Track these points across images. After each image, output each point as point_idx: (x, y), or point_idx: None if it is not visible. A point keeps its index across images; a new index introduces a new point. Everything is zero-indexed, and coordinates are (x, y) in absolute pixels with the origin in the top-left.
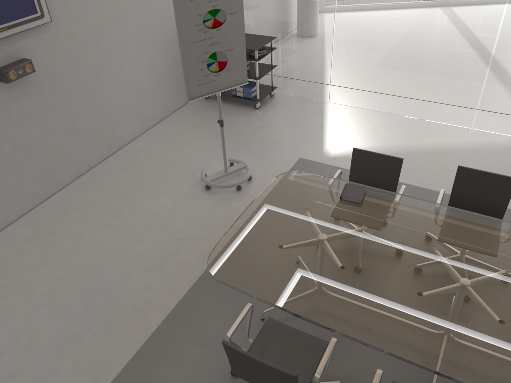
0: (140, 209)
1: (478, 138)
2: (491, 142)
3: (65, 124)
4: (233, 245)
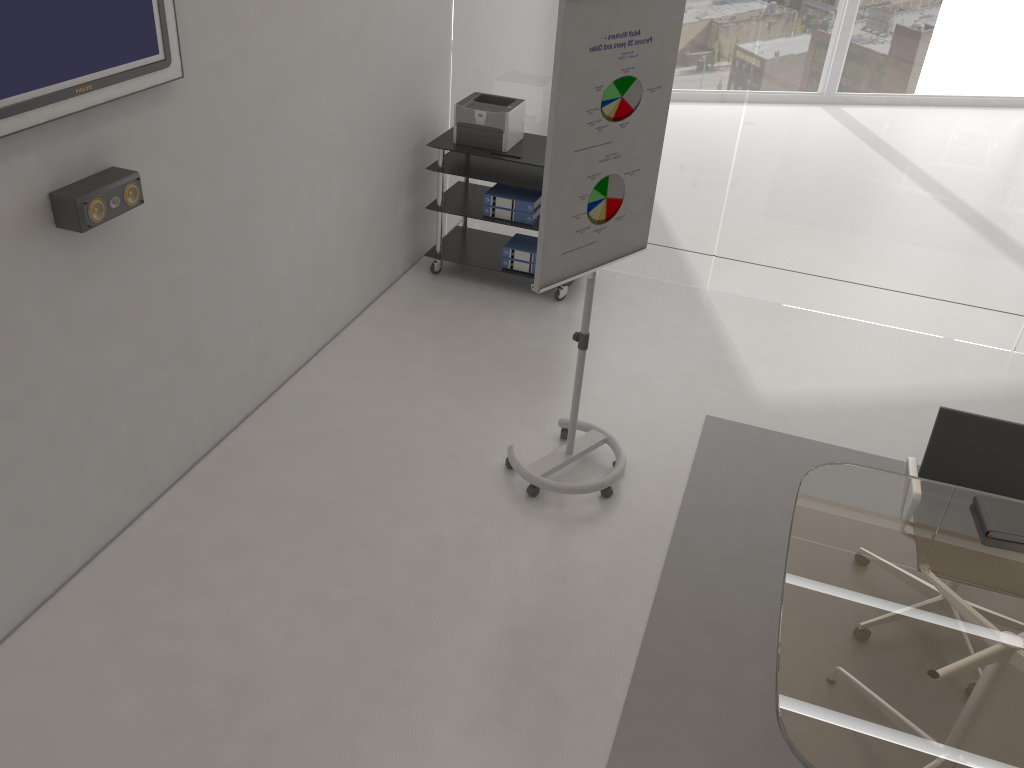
0: (386, 554)
1: None
2: None
3: (177, 338)
4: (822, 678)
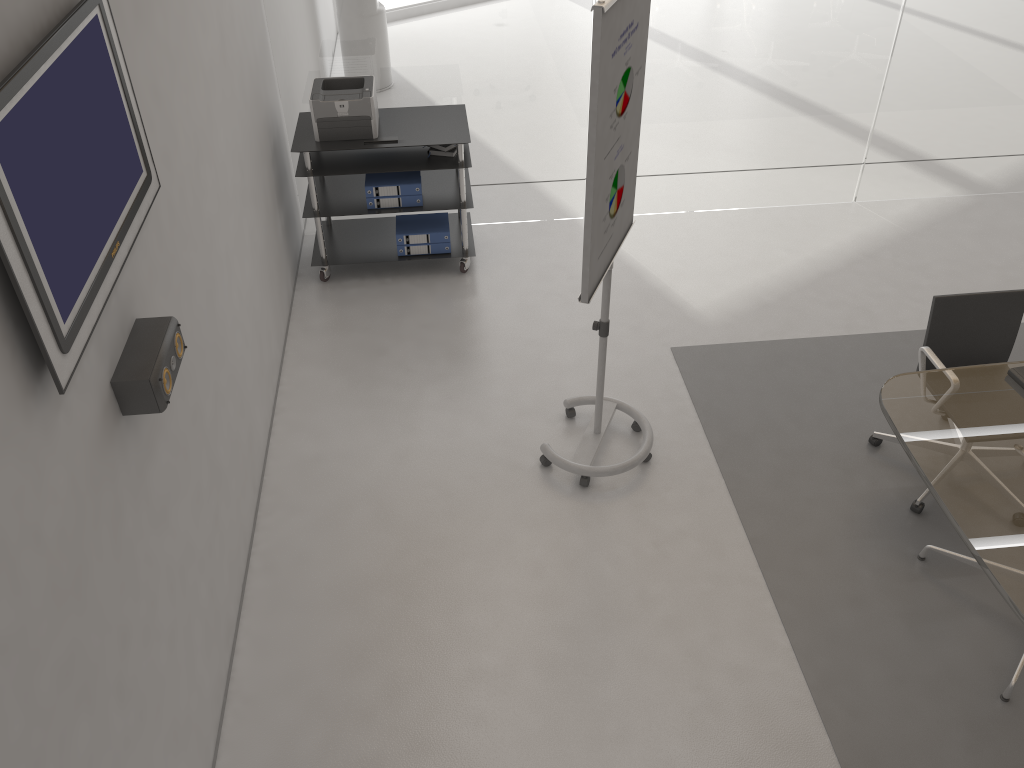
0: (501, 599)
1: (881, 216)
2: (906, 218)
3: (208, 467)
4: None
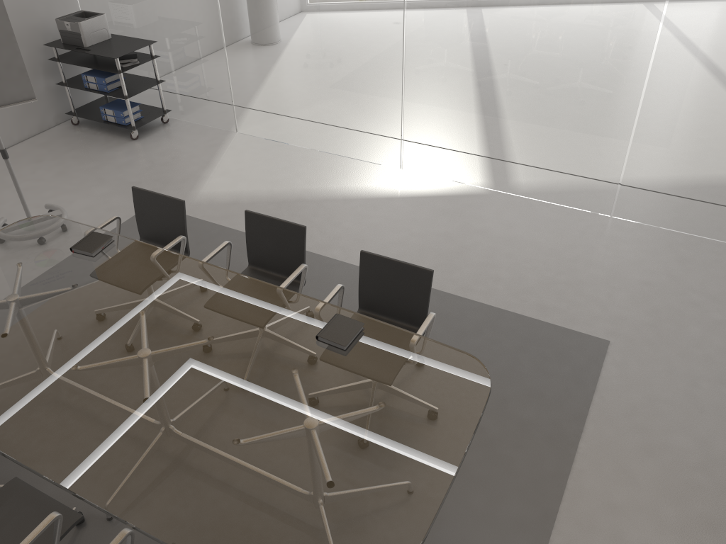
0: None
1: (401, 182)
2: (415, 188)
3: None
4: None
